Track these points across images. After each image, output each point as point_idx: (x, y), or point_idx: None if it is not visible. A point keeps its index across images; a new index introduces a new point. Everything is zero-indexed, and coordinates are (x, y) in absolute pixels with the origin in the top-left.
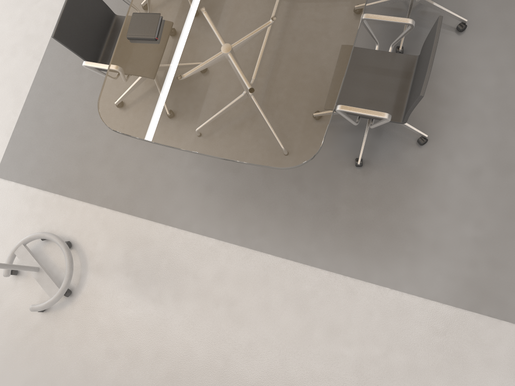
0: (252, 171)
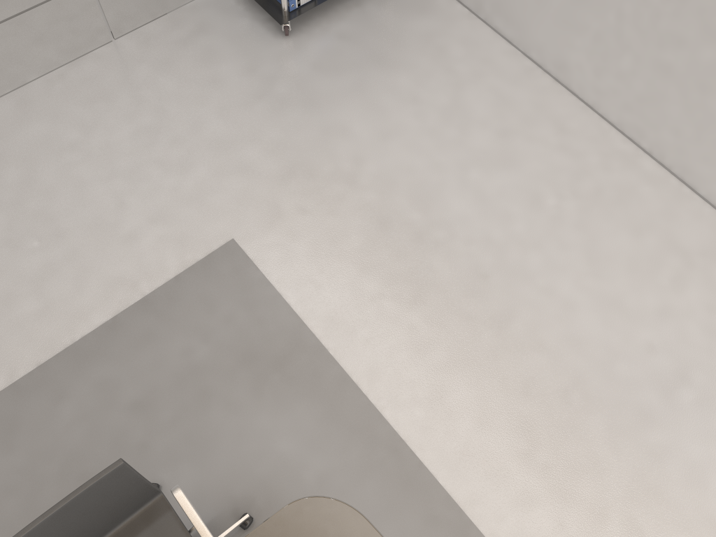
0: None
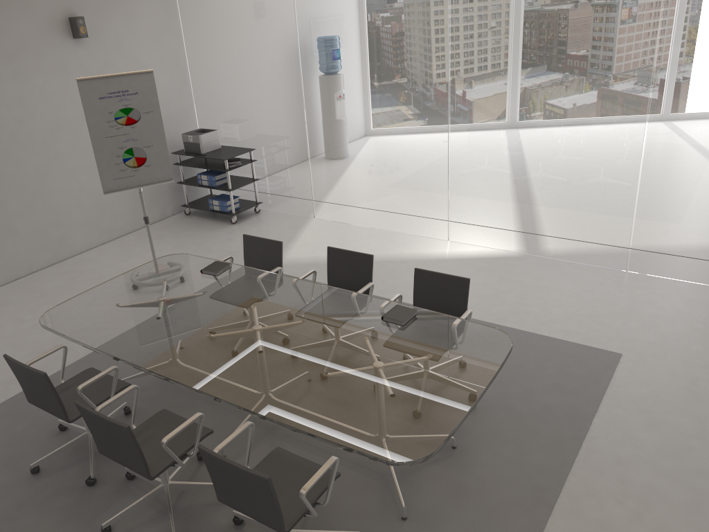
0: (124, 371)
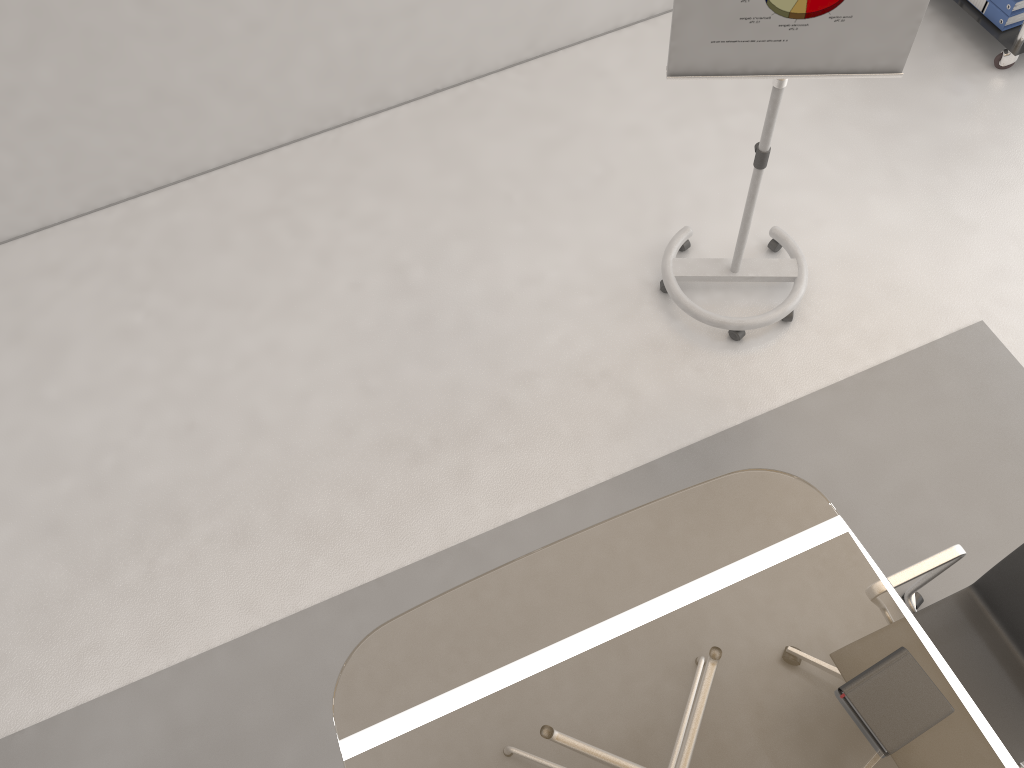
0: None
